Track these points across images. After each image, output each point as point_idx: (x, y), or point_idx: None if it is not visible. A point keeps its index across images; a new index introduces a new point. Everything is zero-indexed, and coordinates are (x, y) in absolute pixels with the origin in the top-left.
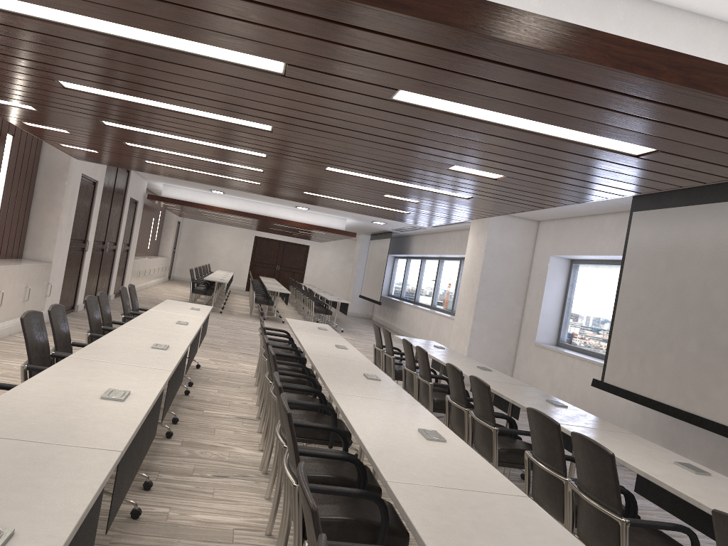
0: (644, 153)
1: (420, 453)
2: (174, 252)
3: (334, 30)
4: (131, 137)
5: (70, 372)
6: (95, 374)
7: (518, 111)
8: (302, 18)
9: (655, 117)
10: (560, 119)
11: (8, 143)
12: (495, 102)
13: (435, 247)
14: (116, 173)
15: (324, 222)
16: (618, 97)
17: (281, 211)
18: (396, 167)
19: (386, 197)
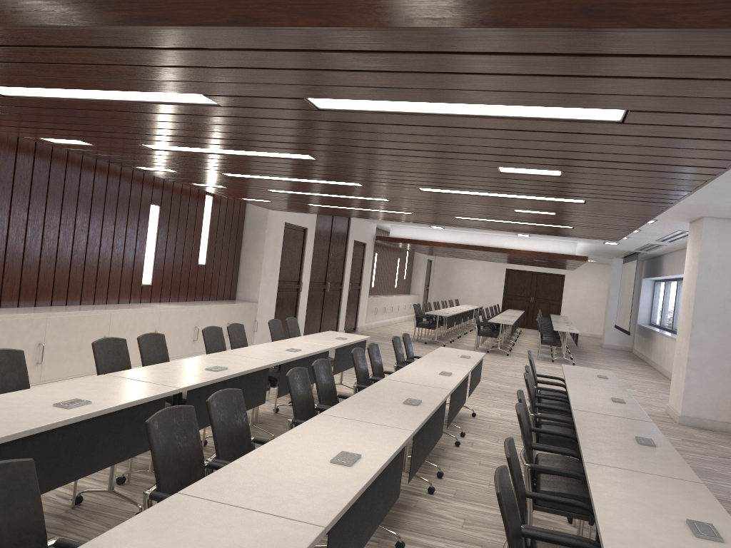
0: (625, 117)
1: (287, 473)
2: (427, 289)
3: (161, 55)
4: (259, 184)
5: (74, 386)
6: (95, 388)
7: (420, 96)
8: (129, 52)
9: (534, 71)
10: (465, 95)
11: (208, 203)
12: (383, 91)
13: (682, 265)
14: (331, 219)
15: (552, 248)
16: (453, 57)
17: (505, 240)
18: (460, 178)
19: (520, 213)
